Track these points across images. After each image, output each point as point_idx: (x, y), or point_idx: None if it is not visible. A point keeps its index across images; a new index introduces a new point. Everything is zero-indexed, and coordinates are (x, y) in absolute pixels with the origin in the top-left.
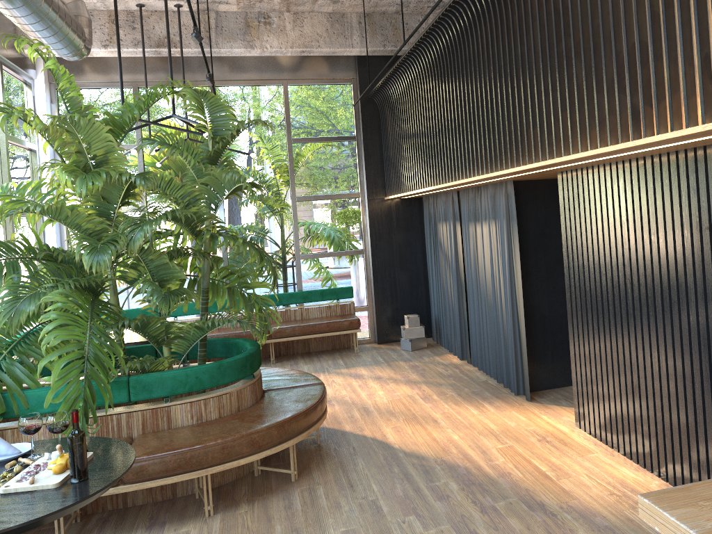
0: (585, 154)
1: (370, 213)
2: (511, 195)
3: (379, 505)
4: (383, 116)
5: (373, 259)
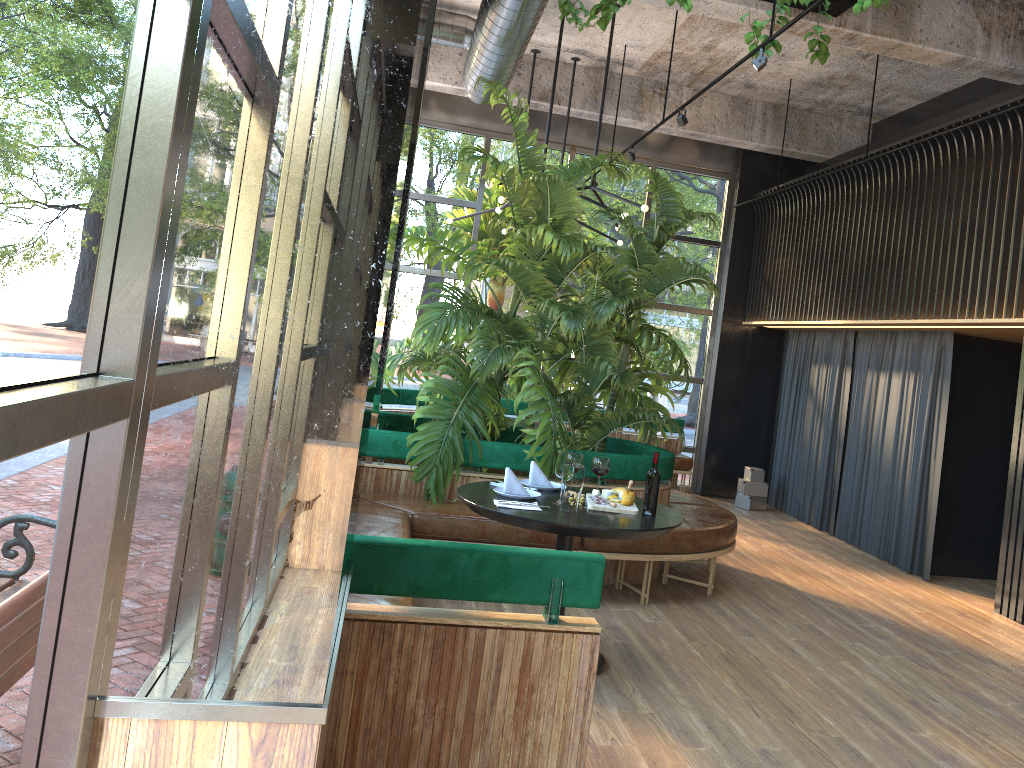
0: None
1: (722, 337)
2: (948, 348)
3: (817, 629)
4: (761, 225)
5: (715, 392)
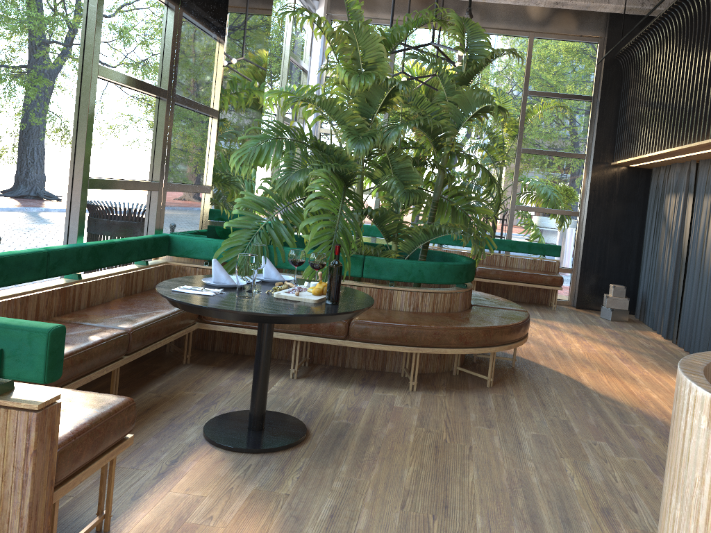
0: None
1: (593, 176)
2: None
3: (570, 425)
4: (626, 79)
5: (587, 222)
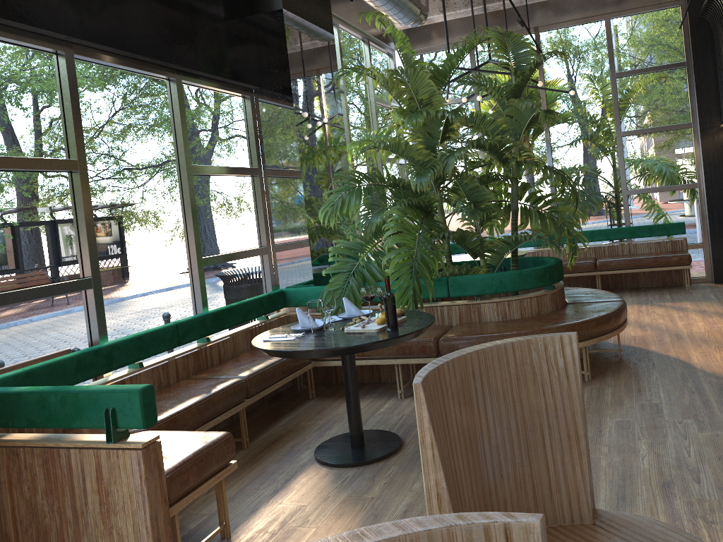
0: None
1: (703, 144)
2: None
3: (660, 407)
4: (716, 35)
5: (708, 192)
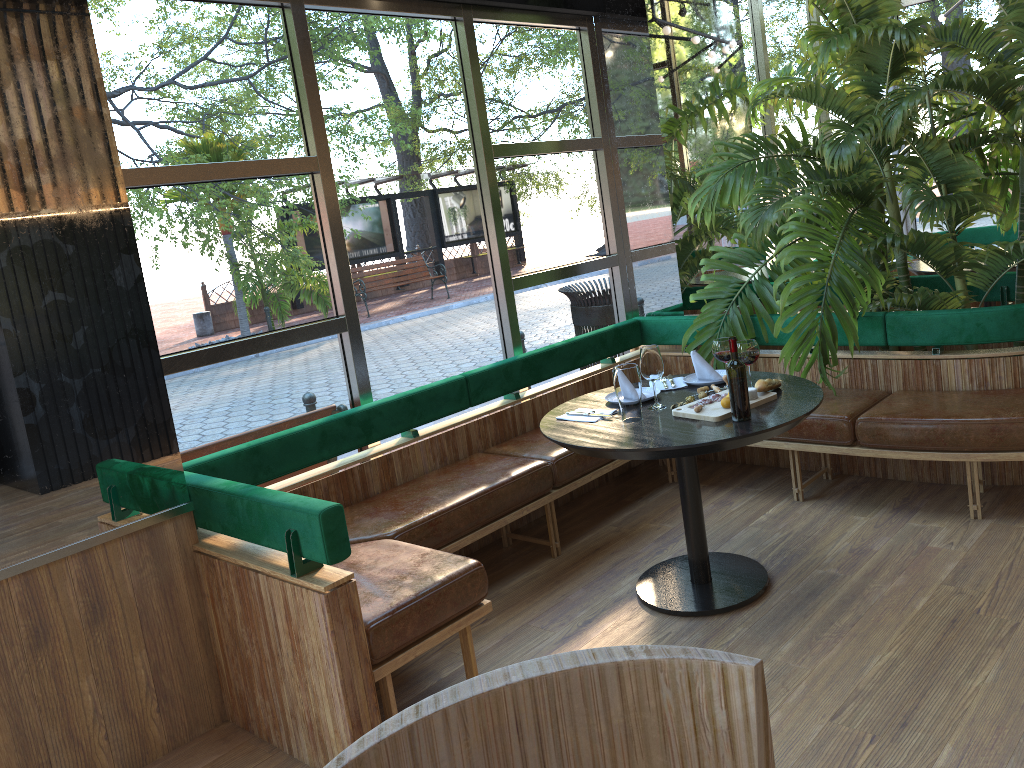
0: None
1: None
2: None
3: None
4: None
5: None
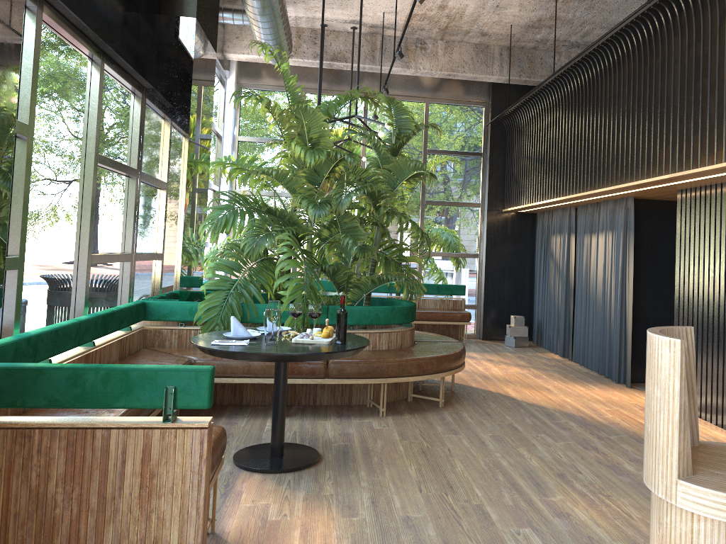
0: (711, 167)
1: (488, 222)
2: (630, 209)
3: (514, 426)
4: (509, 137)
5: (486, 263)
